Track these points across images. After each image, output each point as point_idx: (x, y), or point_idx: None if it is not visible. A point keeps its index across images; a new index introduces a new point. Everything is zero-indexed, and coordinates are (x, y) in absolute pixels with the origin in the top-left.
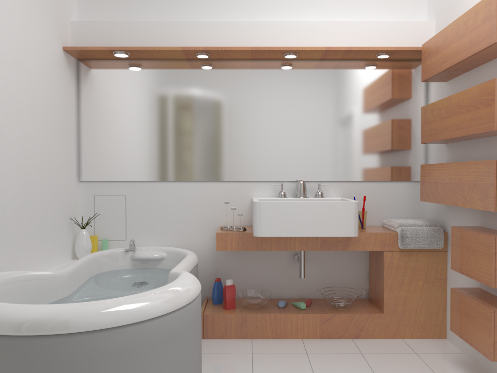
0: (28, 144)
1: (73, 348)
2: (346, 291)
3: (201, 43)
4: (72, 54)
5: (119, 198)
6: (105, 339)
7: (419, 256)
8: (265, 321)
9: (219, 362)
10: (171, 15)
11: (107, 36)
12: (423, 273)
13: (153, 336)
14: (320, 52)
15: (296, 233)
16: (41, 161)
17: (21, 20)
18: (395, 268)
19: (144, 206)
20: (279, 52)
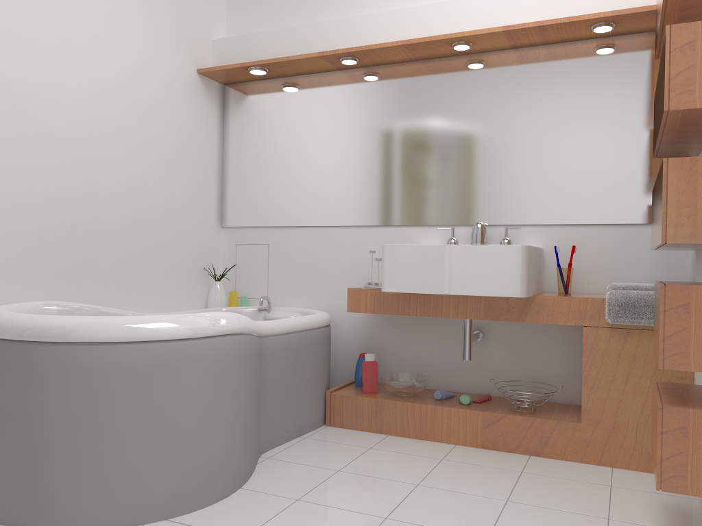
0: (135, 175)
1: (41, 357)
2: (551, 391)
3: (349, 46)
4: (211, 78)
5: (261, 247)
6: (73, 353)
7: (643, 338)
8: (407, 413)
9: (320, 449)
10: (322, 16)
11: (247, 51)
12: (651, 366)
13: (132, 362)
14: (500, 36)
15: (434, 289)
16: (157, 196)
17: (130, 41)
18: (602, 354)
19: (287, 258)
20: (442, 43)
